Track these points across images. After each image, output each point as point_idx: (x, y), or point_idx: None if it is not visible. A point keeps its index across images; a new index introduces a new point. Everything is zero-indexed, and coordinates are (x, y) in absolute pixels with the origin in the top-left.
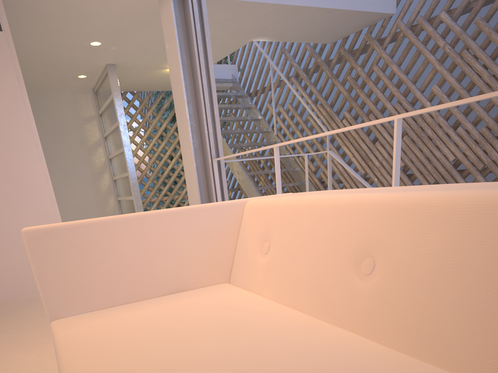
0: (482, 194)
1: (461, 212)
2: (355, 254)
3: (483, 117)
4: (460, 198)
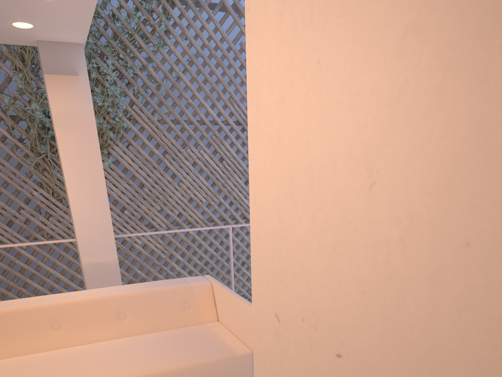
0: (87, 298)
1: (85, 303)
2: (49, 324)
3: None
4: (82, 300)
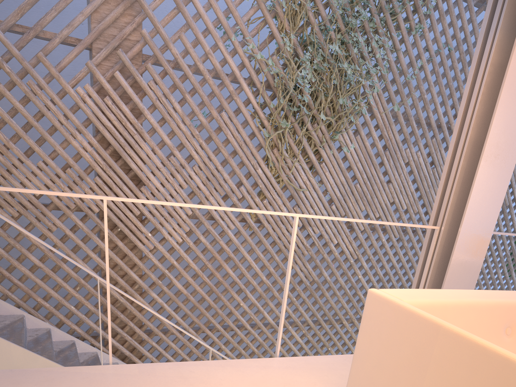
0: None
1: None
2: (503, 327)
3: (67, 158)
4: None
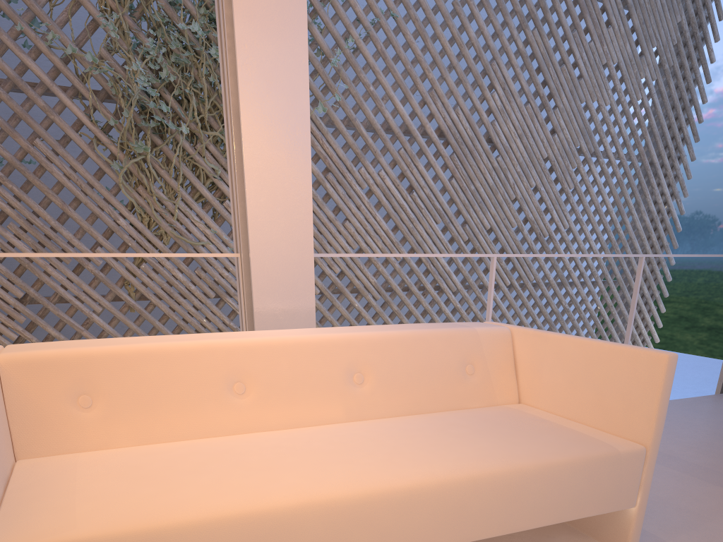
0: (296, 337)
1: (293, 347)
2: (226, 382)
3: None
4: (287, 340)
